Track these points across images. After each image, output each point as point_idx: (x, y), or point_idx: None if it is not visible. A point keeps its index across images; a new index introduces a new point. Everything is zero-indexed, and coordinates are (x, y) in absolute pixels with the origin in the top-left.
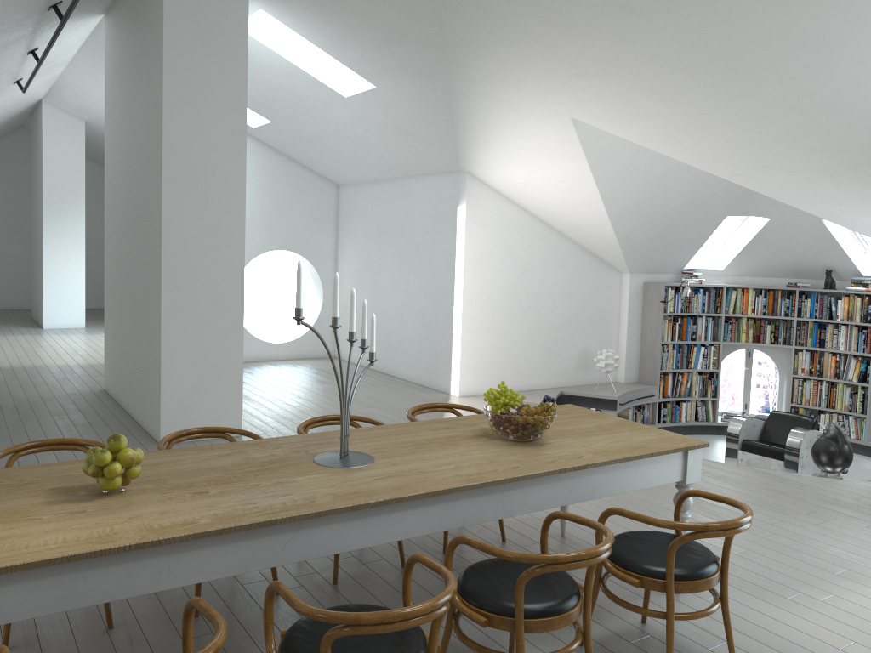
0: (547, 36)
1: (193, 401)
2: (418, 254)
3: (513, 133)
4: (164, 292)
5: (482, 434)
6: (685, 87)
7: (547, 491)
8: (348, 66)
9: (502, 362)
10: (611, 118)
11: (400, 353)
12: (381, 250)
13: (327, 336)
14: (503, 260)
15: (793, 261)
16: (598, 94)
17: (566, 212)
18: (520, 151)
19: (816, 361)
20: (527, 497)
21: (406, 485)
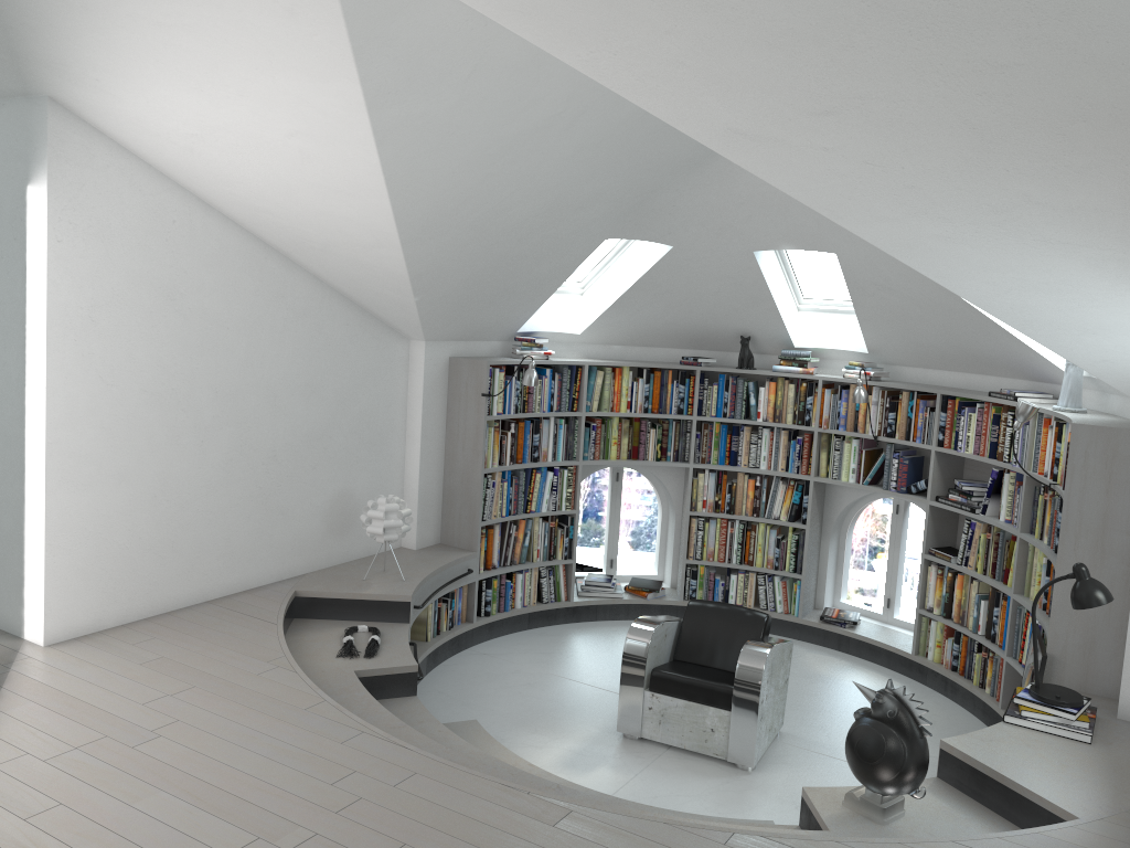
0: None
1: None
2: None
3: None
4: None
5: None
6: None
7: None
8: None
9: (158, 547)
10: None
11: None
12: None
13: None
14: (156, 317)
15: (692, 321)
16: None
17: (300, 214)
18: (178, 40)
19: (725, 488)
20: None
21: None
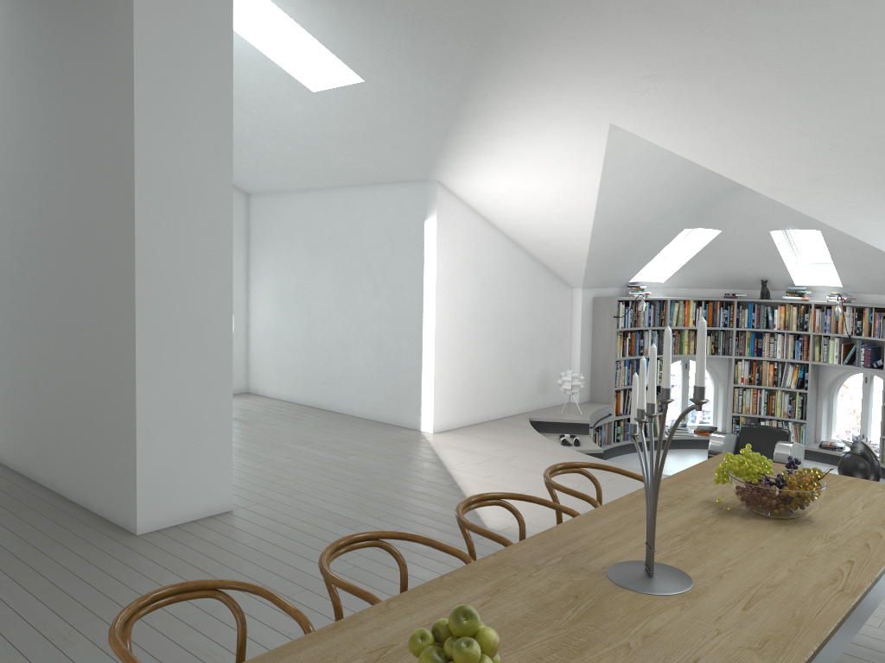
0: (635, 30)
1: (176, 474)
2: (370, 274)
3: (523, 140)
4: (139, 337)
5: (720, 510)
6: (777, 93)
7: (877, 586)
8: (337, 55)
9: (472, 391)
10: (661, 125)
11: (346, 386)
12: (315, 269)
13: (240, 368)
14: (472, 279)
15: (731, 272)
16: (661, 99)
17: (540, 226)
18: (521, 160)
19: (754, 370)
20: (869, 598)
21: (794, 613)
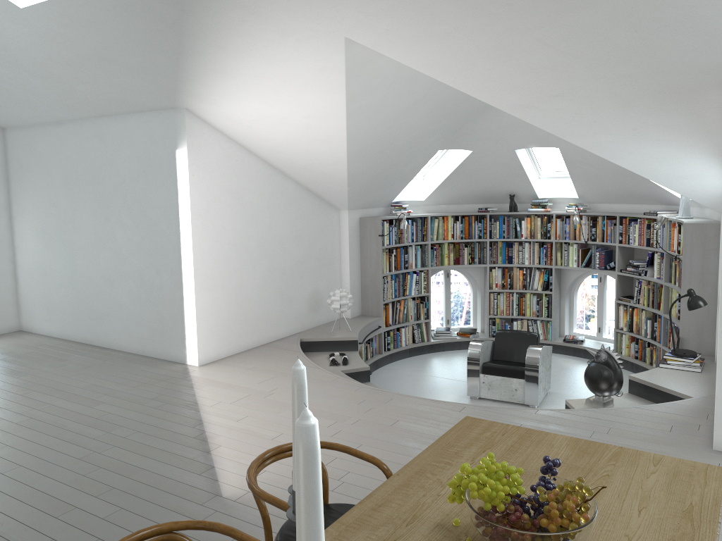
0: None
1: None
2: (127, 206)
3: (260, 59)
4: None
5: None
6: None
7: None
8: None
9: (239, 319)
10: (398, 38)
11: (113, 321)
12: (74, 203)
13: (9, 307)
14: (232, 207)
15: (483, 189)
16: (394, 5)
17: (297, 152)
18: (262, 82)
19: (506, 276)
20: None
21: None
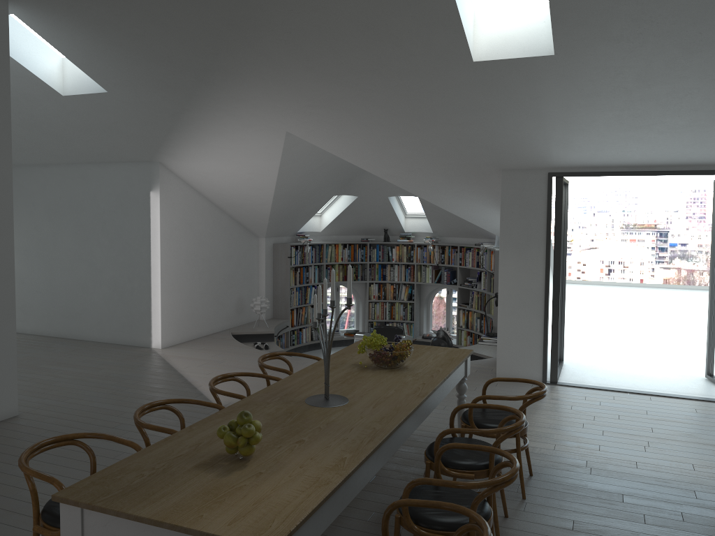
0: (303, 79)
1: None
2: (105, 231)
3: (227, 138)
4: None
5: (361, 367)
6: (387, 121)
7: (437, 395)
8: (87, 73)
9: (189, 316)
10: (319, 135)
11: (86, 318)
12: (55, 227)
13: None
14: (187, 233)
15: (365, 224)
16: (319, 119)
17: (236, 195)
18: (224, 150)
19: (381, 290)
20: (432, 401)
21: (396, 406)
